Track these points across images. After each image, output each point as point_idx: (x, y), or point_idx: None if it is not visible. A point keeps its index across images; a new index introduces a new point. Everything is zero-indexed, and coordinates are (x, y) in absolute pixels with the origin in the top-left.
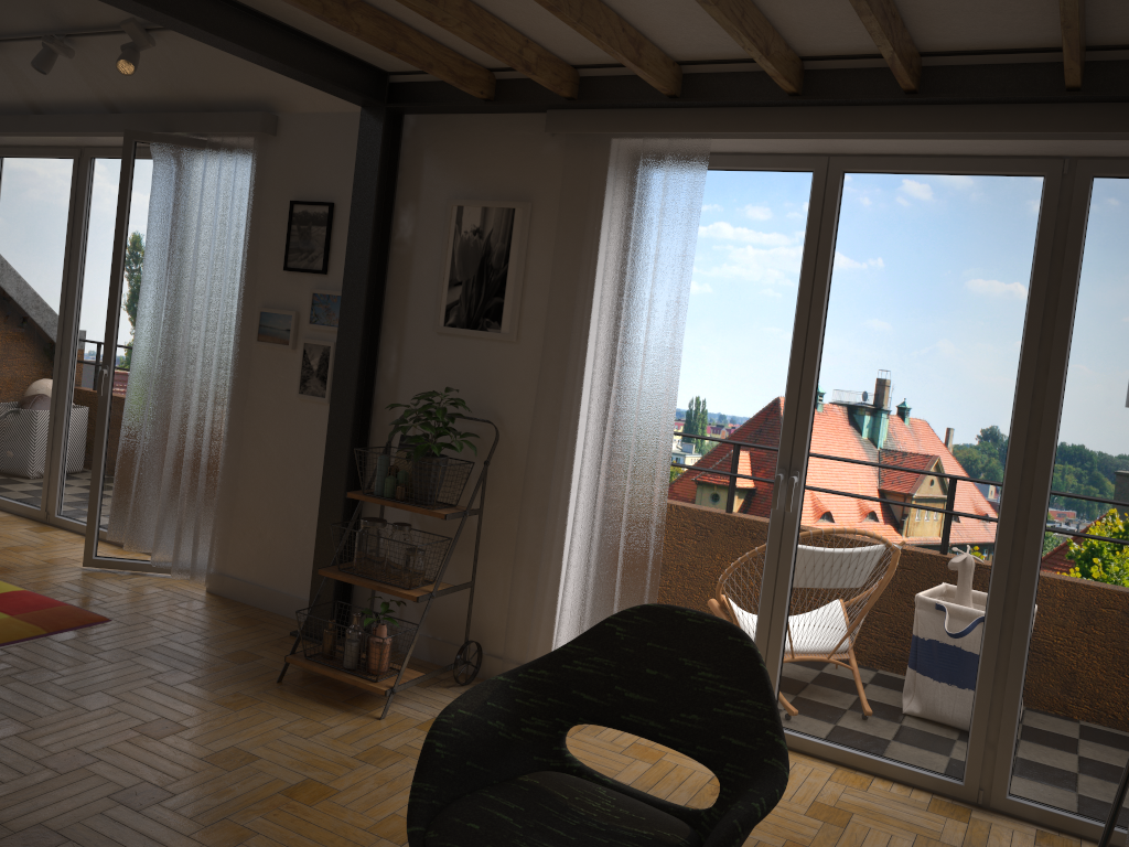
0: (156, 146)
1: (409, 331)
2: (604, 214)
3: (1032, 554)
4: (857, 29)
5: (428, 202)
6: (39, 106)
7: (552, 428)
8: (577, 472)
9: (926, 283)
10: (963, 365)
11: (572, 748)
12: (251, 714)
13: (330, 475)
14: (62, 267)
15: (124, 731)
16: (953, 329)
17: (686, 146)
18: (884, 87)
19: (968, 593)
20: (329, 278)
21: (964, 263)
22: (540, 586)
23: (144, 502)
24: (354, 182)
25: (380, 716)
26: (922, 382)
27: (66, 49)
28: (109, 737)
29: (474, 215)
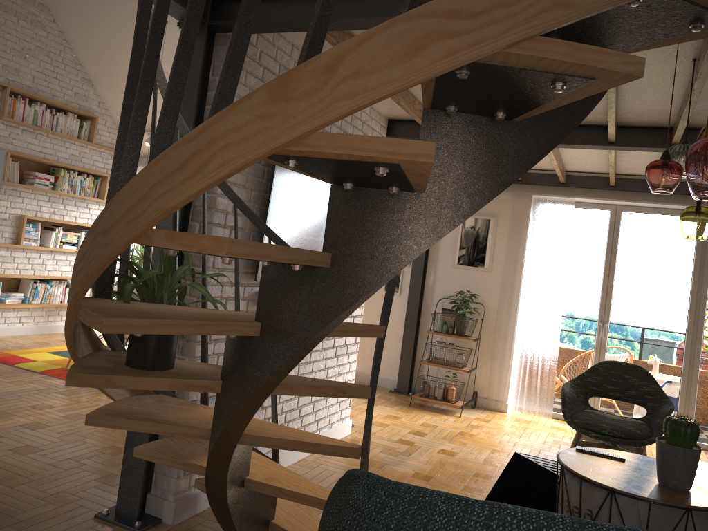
0: None
1: (439, 266)
2: (530, 223)
3: (698, 351)
4: (644, 170)
5: None
6: None
7: (508, 306)
8: (519, 323)
9: (655, 253)
10: (670, 283)
11: (533, 426)
12: (415, 414)
13: (408, 325)
14: None
15: (383, 417)
16: (666, 270)
17: (565, 200)
18: (646, 186)
19: (674, 367)
20: None
21: (669, 246)
22: (506, 367)
23: None
24: None
25: (458, 416)
26: (654, 289)
27: None
28: (381, 419)
29: (471, 221)
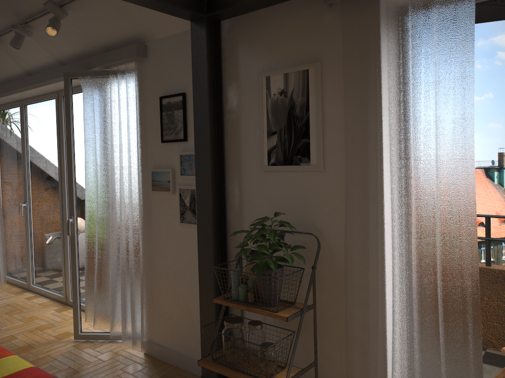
0: (81, 79)
1: (244, 172)
2: (382, 57)
3: None
4: None
5: (245, 79)
6: (30, 71)
7: (363, 235)
8: (389, 270)
9: None
10: None
11: None
12: None
13: (203, 281)
14: (58, 159)
15: None
16: None
17: None
18: None
19: None
20: (188, 143)
21: None
22: (372, 366)
23: (102, 298)
24: (192, 74)
25: None
26: None
27: (26, 31)
28: None
29: (278, 81)
